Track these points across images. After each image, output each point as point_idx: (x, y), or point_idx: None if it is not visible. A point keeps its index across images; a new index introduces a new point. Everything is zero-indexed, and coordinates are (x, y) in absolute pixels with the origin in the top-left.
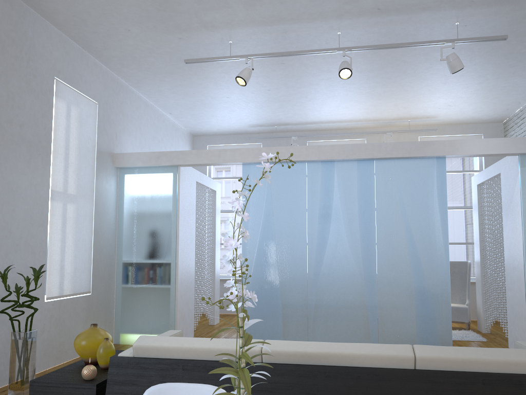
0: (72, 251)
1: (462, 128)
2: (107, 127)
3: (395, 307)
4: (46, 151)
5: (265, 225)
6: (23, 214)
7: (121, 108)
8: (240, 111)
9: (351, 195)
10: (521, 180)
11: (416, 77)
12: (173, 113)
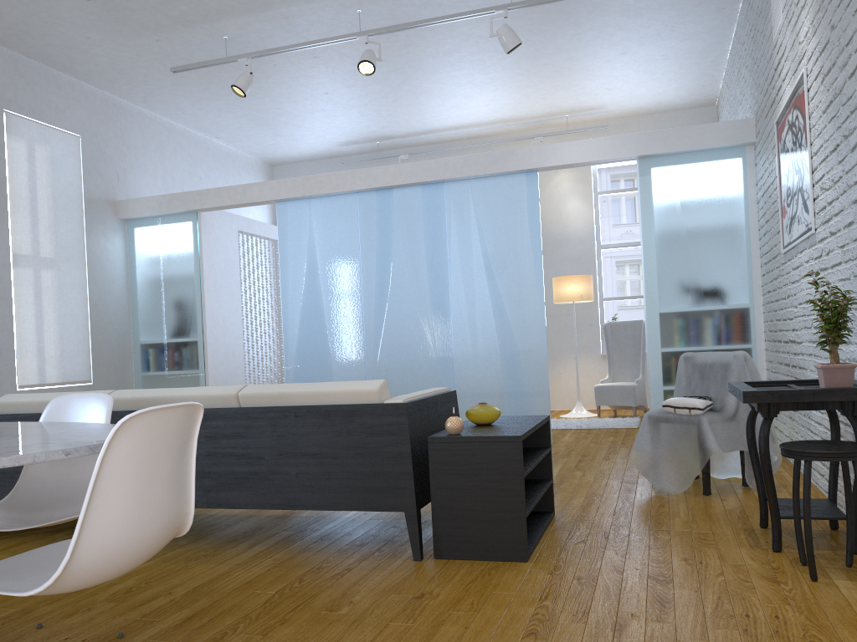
0: (55, 329)
1: (654, 120)
2: (100, 166)
3: (477, 382)
4: None
5: (309, 282)
6: None
7: (125, 138)
8: (310, 126)
9: (416, 233)
10: (639, 195)
11: (519, 55)
12: (220, 136)
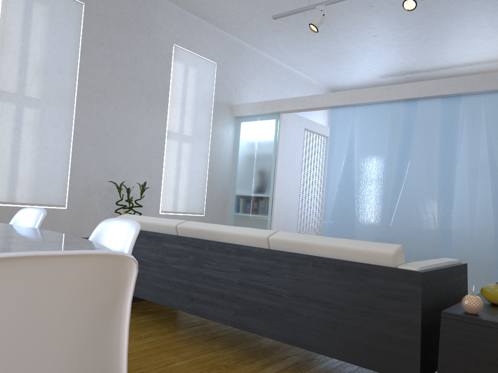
0: (186, 179)
1: None
2: (225, 83)
3: (470, 254)
4: (164, 101)
5: (347, 164)
6: (142, 147)
7: (243, 67)
8: (361, 62)
9: (432, 134)
10: None
11: None
12: (302, 70)
